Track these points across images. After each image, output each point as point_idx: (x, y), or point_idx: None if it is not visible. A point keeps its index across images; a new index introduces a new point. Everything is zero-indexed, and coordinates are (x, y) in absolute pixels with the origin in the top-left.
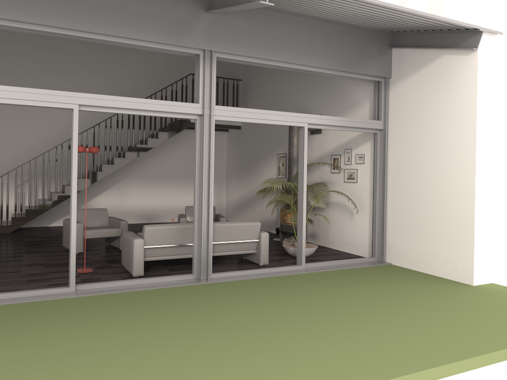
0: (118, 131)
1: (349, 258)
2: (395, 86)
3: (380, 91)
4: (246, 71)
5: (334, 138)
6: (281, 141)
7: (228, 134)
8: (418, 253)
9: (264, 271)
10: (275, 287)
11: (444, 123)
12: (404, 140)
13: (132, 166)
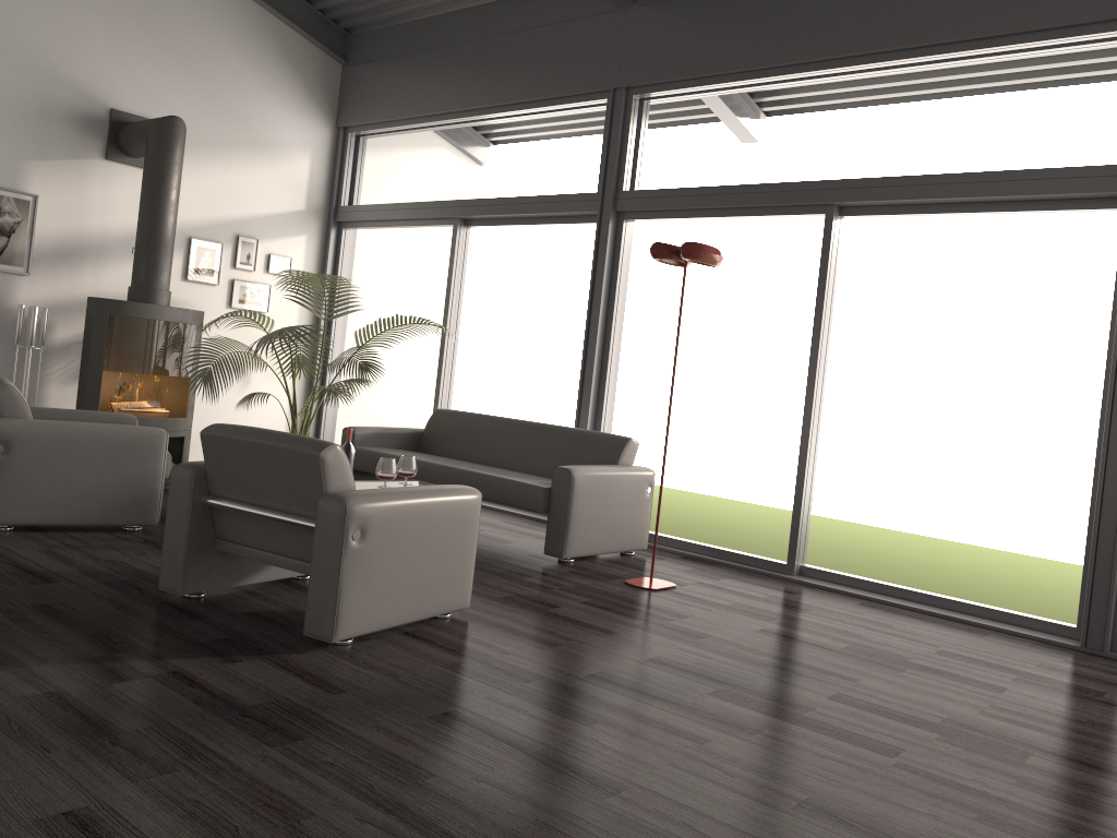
0: None
1: None
2: (367, 155)
3: (360, 156)
4: None
5: (201, 198)
6: None
7: None
8: None
9: None
10: None
11: (436, 246)
12: (375, 254)
13: None
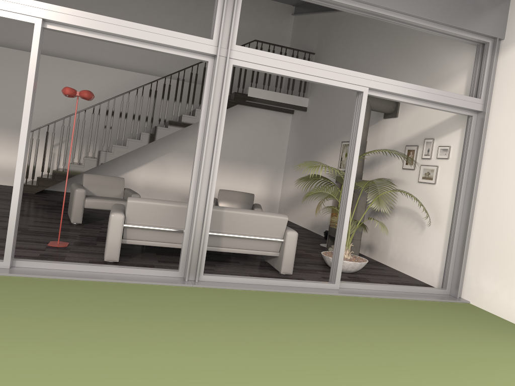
0: (163, 97)
1: (410, 284)
2: (508, 51)
3: (484, 58)
4: (321, 43)
5: (412, 123)
6: (348, 126)
7: (292, 117)
8: (511, 294)
9: (279, 283)
10: (280, 309)
11: None
12: (512, 129)
13: (179, 140)
